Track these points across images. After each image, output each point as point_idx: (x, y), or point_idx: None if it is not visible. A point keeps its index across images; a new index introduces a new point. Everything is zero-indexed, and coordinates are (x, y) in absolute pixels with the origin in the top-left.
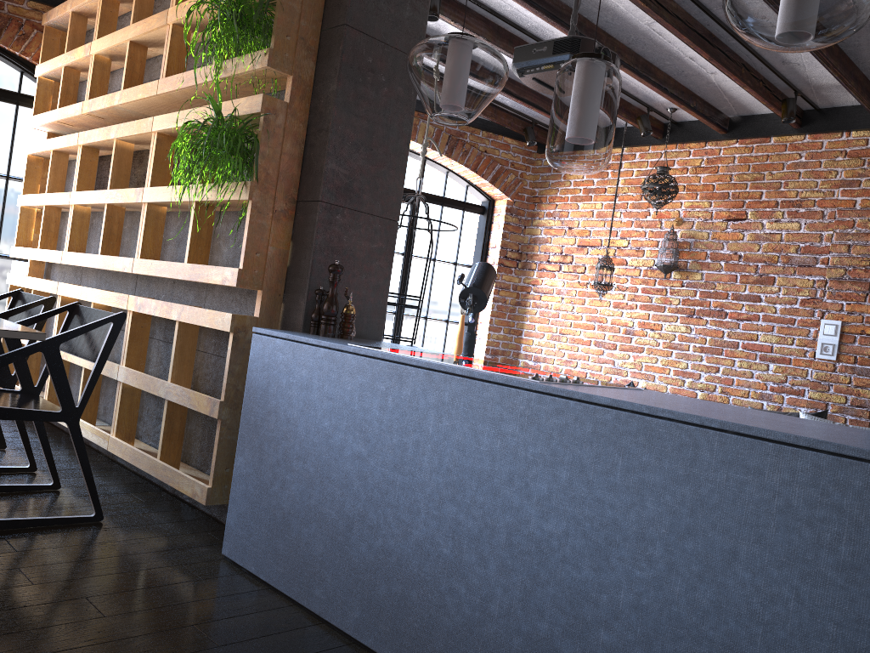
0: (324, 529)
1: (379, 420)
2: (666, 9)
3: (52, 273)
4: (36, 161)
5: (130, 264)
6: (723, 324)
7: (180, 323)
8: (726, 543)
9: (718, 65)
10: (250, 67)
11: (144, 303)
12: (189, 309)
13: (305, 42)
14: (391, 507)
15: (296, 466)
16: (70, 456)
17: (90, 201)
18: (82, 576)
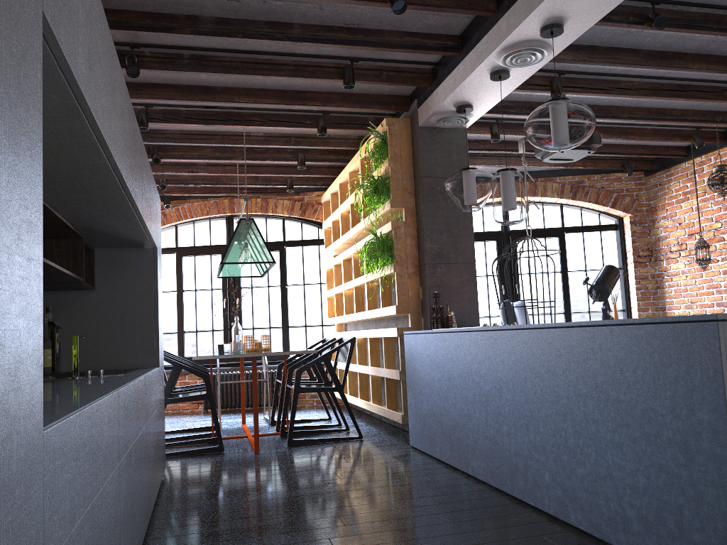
0: (435, 417)
1: (441, 360)
2: (629, 89)
3: (347, 329)
4: (330, 272)
5: (364, 314)
6: None
7: (384, 338)
8: (524, 374)
9: (697, 100)
10: (385, 209)
11: (371, 332)
12: (384, 330)
13: (407, 190)
14: (450, 398)
15: (423, 392)
16: (360, 420)
17: (348, 287)
18: (345, 453)
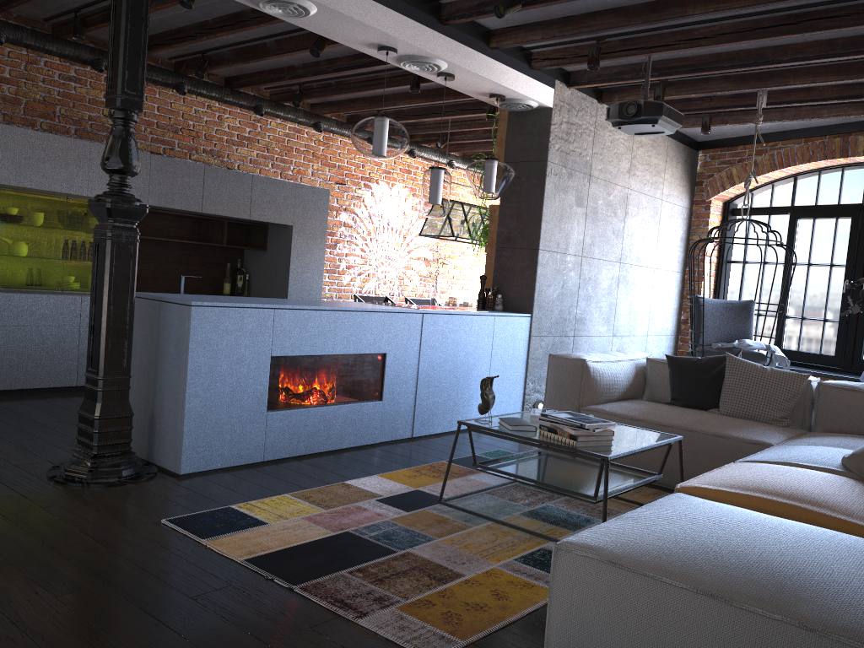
0: None
1: None
2: (704, 37)
3: None
4: None
5: None
6: None
7: None
8: None
9: (822, 32)
10: None
11: None
12: None
13: None
14: None
15: None
16: None
17: None
18: None
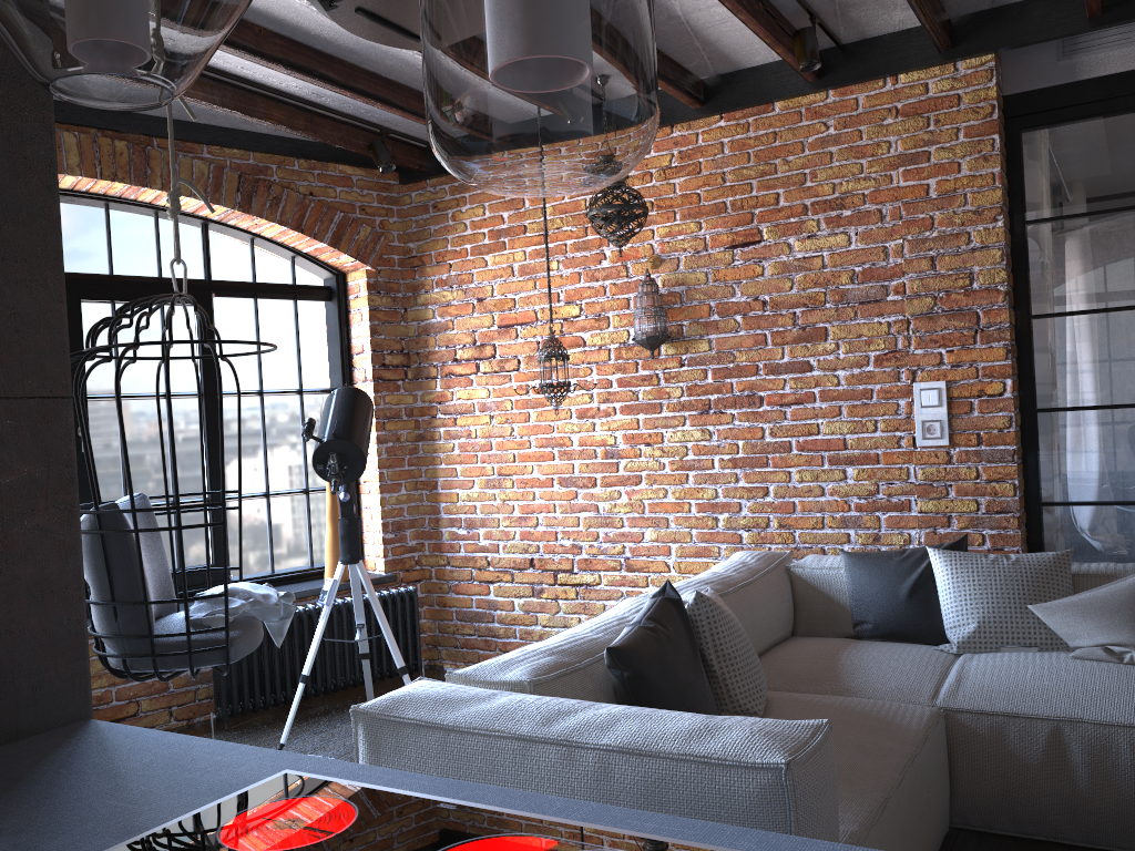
0: None
1: None
2: None
3: None
4: None
5: None
6: (760, 416)
7: None
8: None
9: None
10: None
11: None
12: None
13: None
14: None
15: None
16: None
17: None
18: None
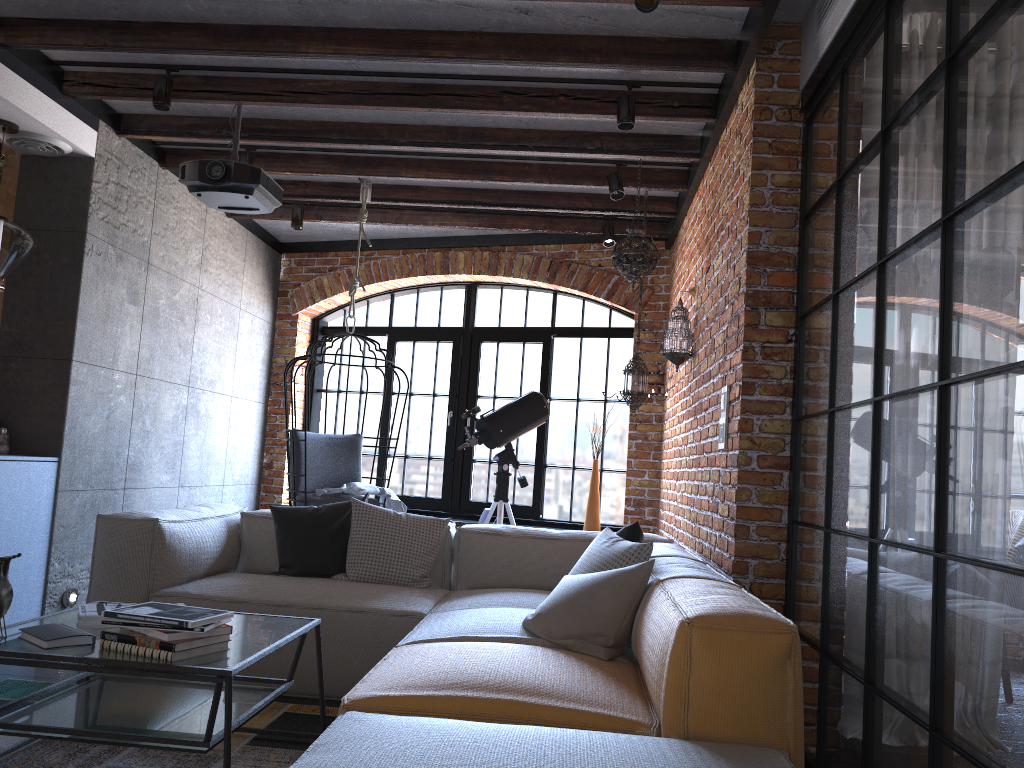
0: None
1: None
2: (313, 93)
3: None
4: None
5: None
6: (700, 421)
7: None
8: None
9: (450, 110)
10: None
11: None
12: None
13: None
14: None
15: None
16: None
17: None
18: None
